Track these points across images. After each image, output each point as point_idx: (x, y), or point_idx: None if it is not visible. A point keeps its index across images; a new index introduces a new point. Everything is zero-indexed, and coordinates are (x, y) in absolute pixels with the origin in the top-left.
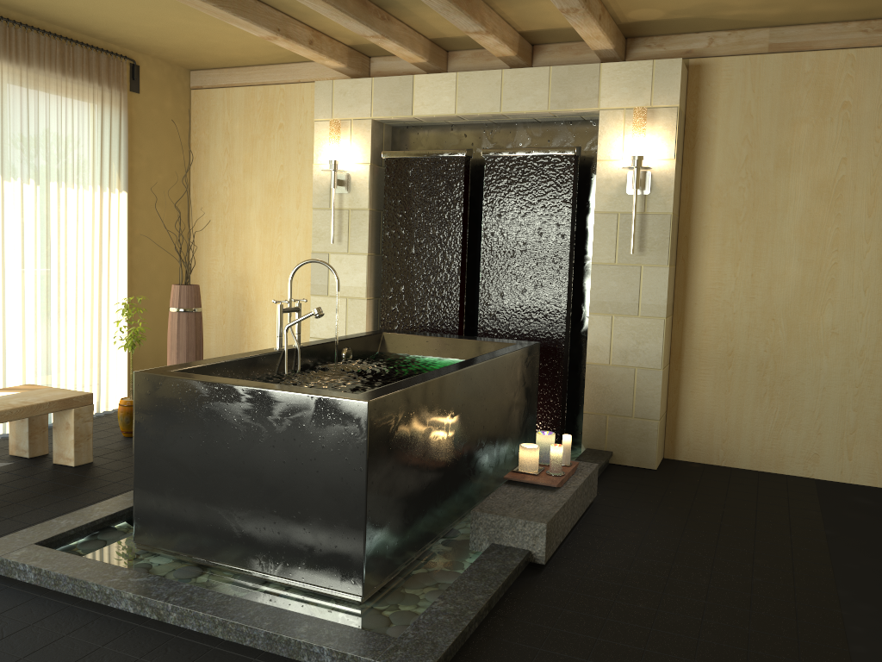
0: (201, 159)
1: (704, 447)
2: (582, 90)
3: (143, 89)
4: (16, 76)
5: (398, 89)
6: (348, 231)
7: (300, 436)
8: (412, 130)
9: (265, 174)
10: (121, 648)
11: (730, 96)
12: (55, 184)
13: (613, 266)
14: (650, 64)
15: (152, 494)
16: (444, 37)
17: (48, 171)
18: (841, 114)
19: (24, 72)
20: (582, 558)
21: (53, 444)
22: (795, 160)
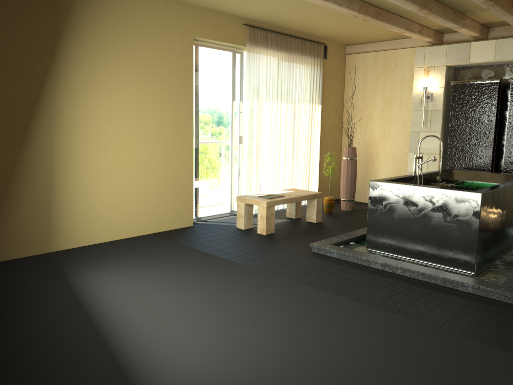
0: (350, 87)
1: None
2: None
3: (328, 57)
4: (286, 58)
5: (461, 50)
6: (430, 121)
7: (447, 207)
8: (465, 69)
9: (383, 94)
10: (384, 278)
11: None
12: (297, 103)
13: None
14: None
15: (375, 229)
16: (489, 22)
17: (295, 98)
18: None
19: (289, 56)
20: None
21: (306, 213)
22: None
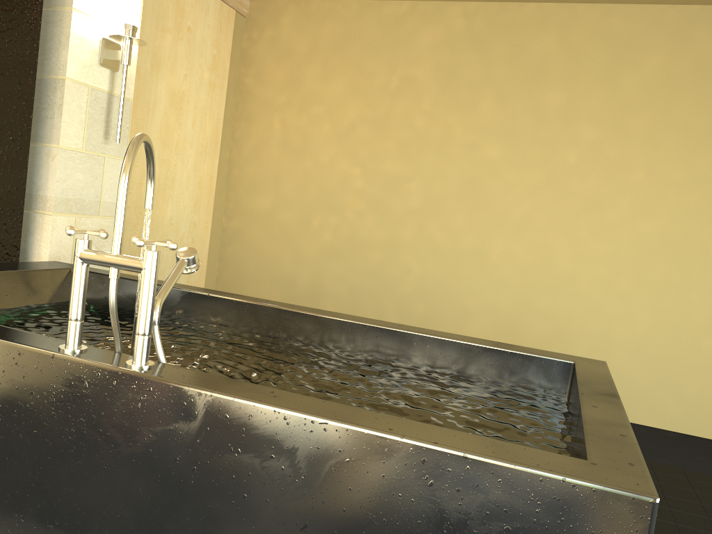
0: None
1: None
2: None
3: None
4: None
5: None
6: None
7: None
8: None
9: None
10: None
11: None
12: None
13: (81, 154)
14: None
15: None
16: None
17: None
18: (187, 36)
19: None
20: None
21: None
22: (162, 66)
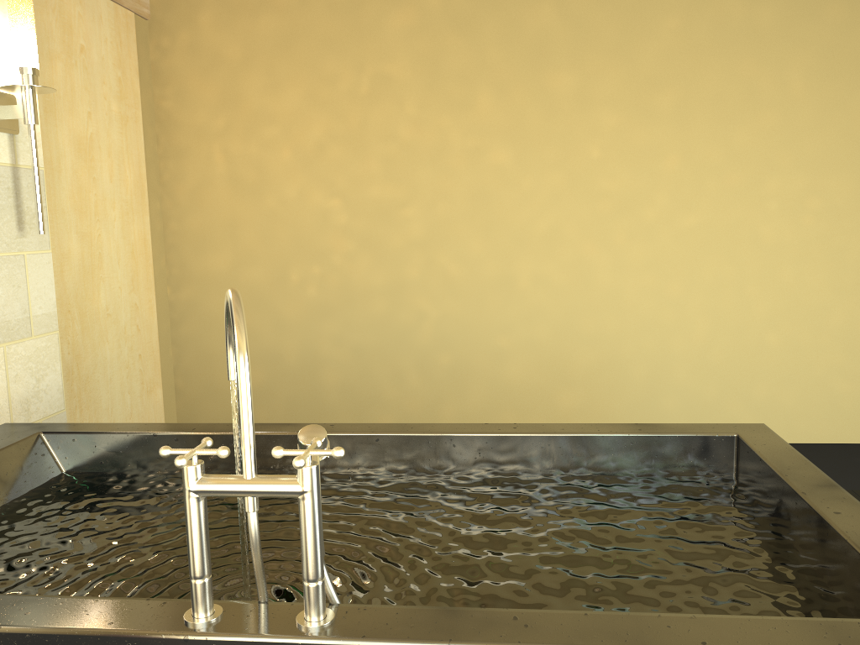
0: None
1: None
2: None
3: None
4: None
5: None
6: None
7: None
8: None
9: None
10: None
11: None
12: None
13: None
14: None
15: None
16: None
17: None
18: (81, 59)
19: None
20: None
21: None
22: (58, 107)
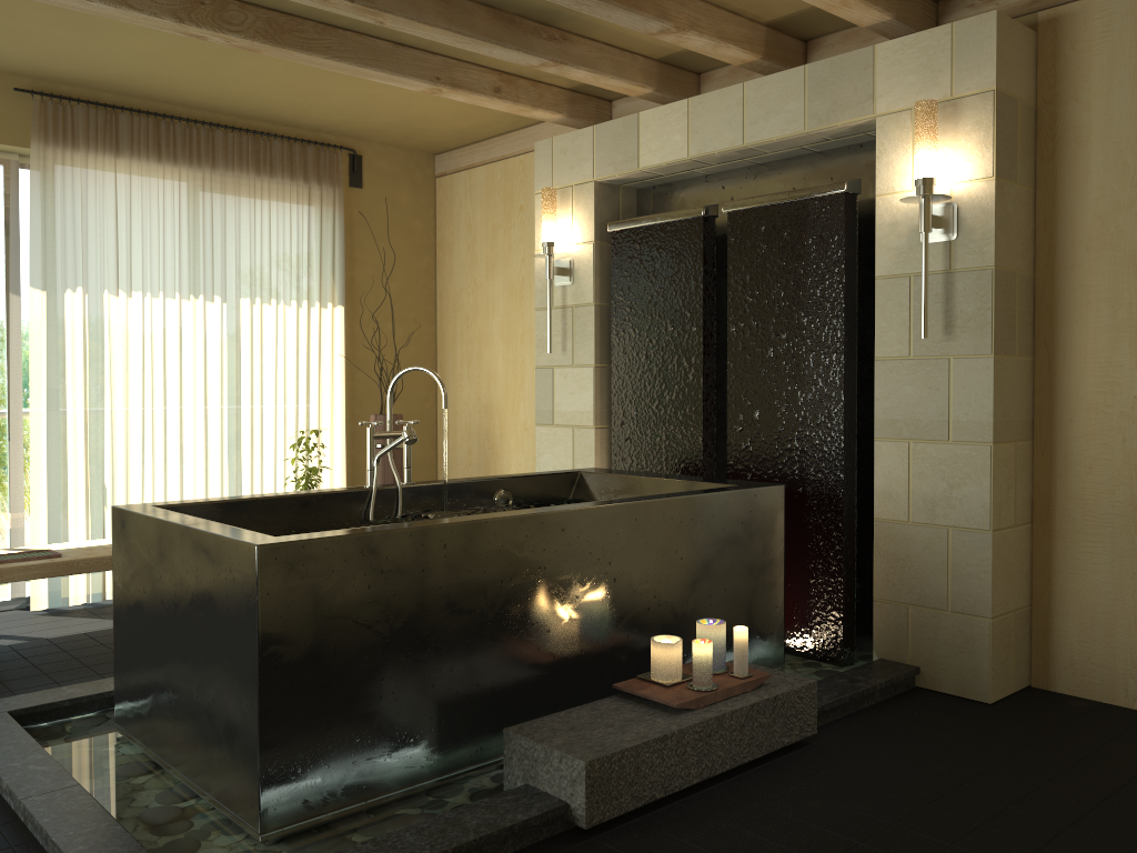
0: (446, 261)
1: (1099, 673)
2: (850, 91)
3: (367, 182)
4: (198, 181)
5: (622, 135)
6: (572, 336)
7: (211, 594)
8: (659, 191)
9: (507, 272)
10: None
11: (1111, 60)
12: (248, 300)
13: (907, 362)
14: (947, 30)
15: (124, 663)
16: (673, 53)
17: (238, 286)
18: None
19: (207, 176)
20: (677, 829)
21: None
22: None
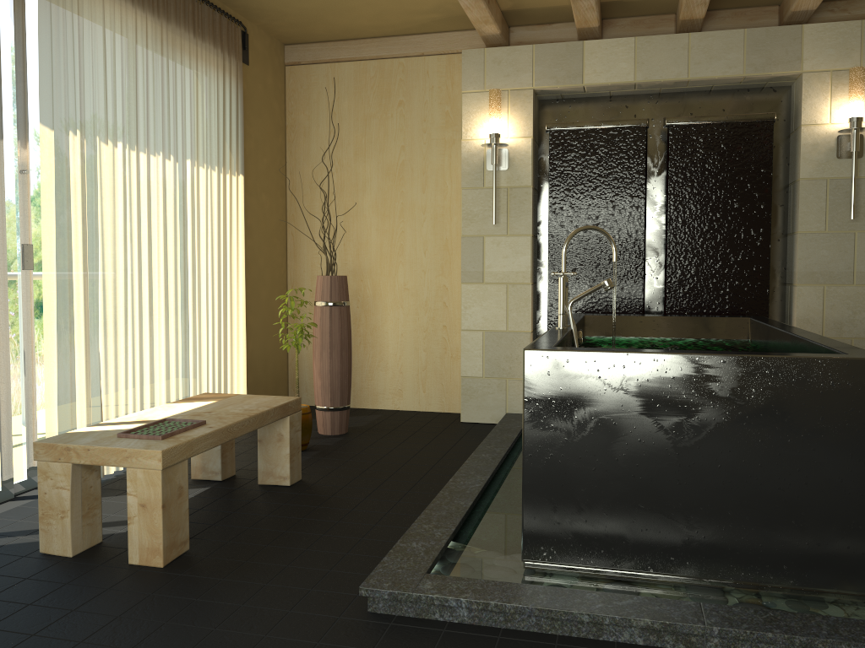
0: (300, 142)
1: None
2: (782, 52)
3: (251, 60)
4: (157, 32)
5: (564, 56)
6: (507, 211)
7: (786, 409)
8: (563, 103)
9: (382, 156)
10: None
11: None
12: (189, 161)
13: (823, 234)
14: (858, 24)
15: (553, 498)
16: (618, 0)
17: (185, 146)
18: None
19: (164, 29)
20: None
21: (259, 461)
22: None
